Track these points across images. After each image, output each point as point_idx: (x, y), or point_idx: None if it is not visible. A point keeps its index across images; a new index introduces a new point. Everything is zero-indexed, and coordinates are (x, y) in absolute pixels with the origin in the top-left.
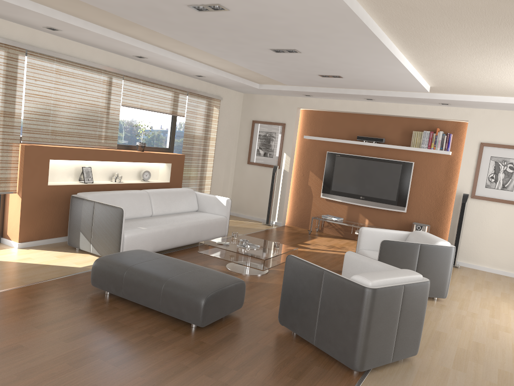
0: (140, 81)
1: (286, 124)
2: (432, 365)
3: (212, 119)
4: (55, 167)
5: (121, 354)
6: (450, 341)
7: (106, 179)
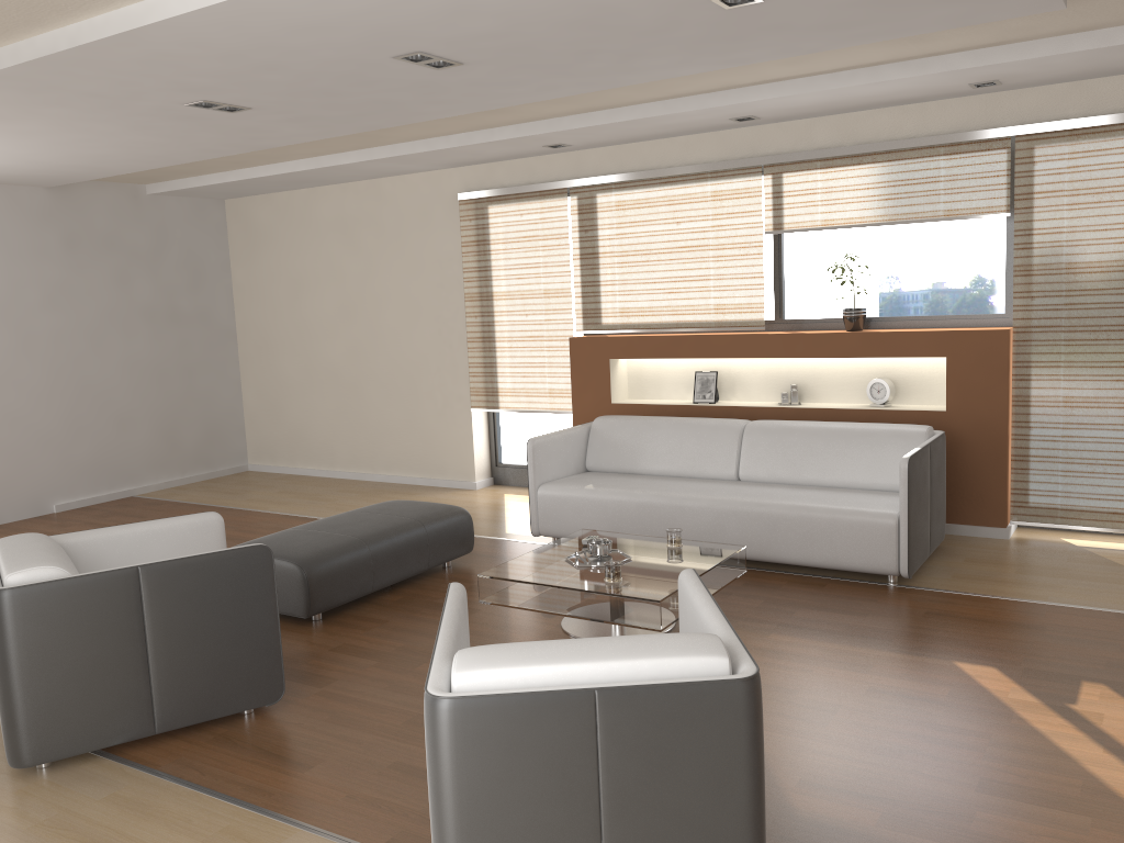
0: (814, 163)
1: None
2: None
3: None
4: (661, 373)
5: None
6: None
7: (776, 397)
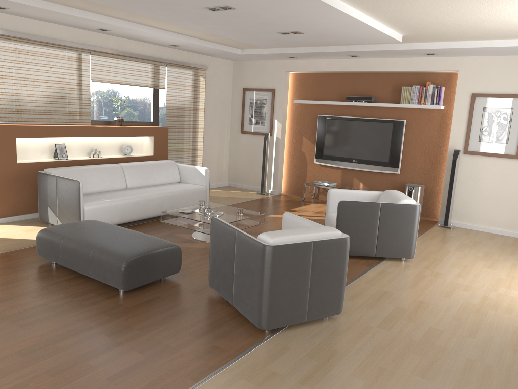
0: (110, 54)
1: (275, 90)
2: (356, 323)
3: (198, 89)
4: (27, 145)
5: (33, 316)
6: (392, 300)
7: (84, 155)
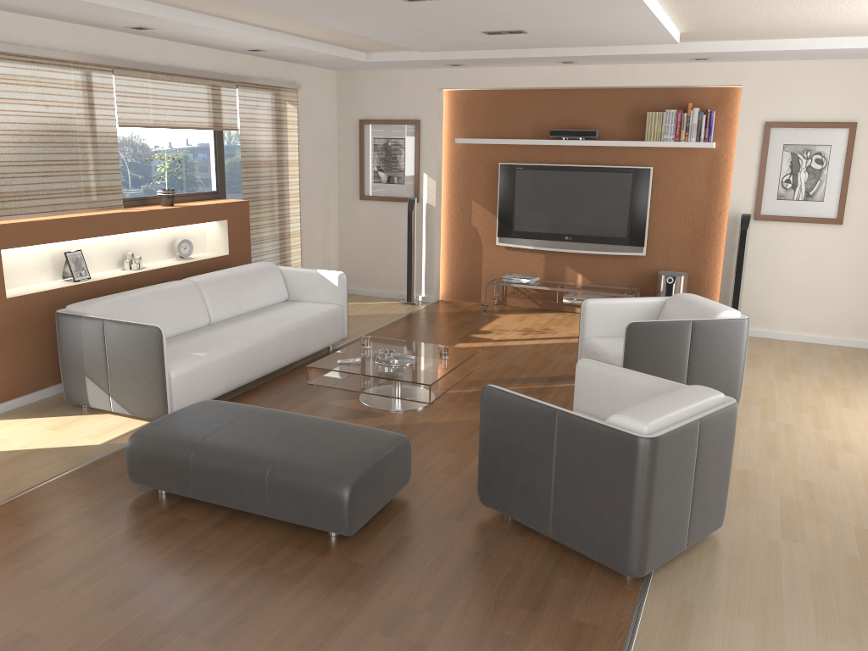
0: (146, 73)
1: (421, 122)
2: (749, 539)
3: (288, 127)
4: (13, 261)
5: (218, 616)
6: (764, 486)
7: (112, 266)
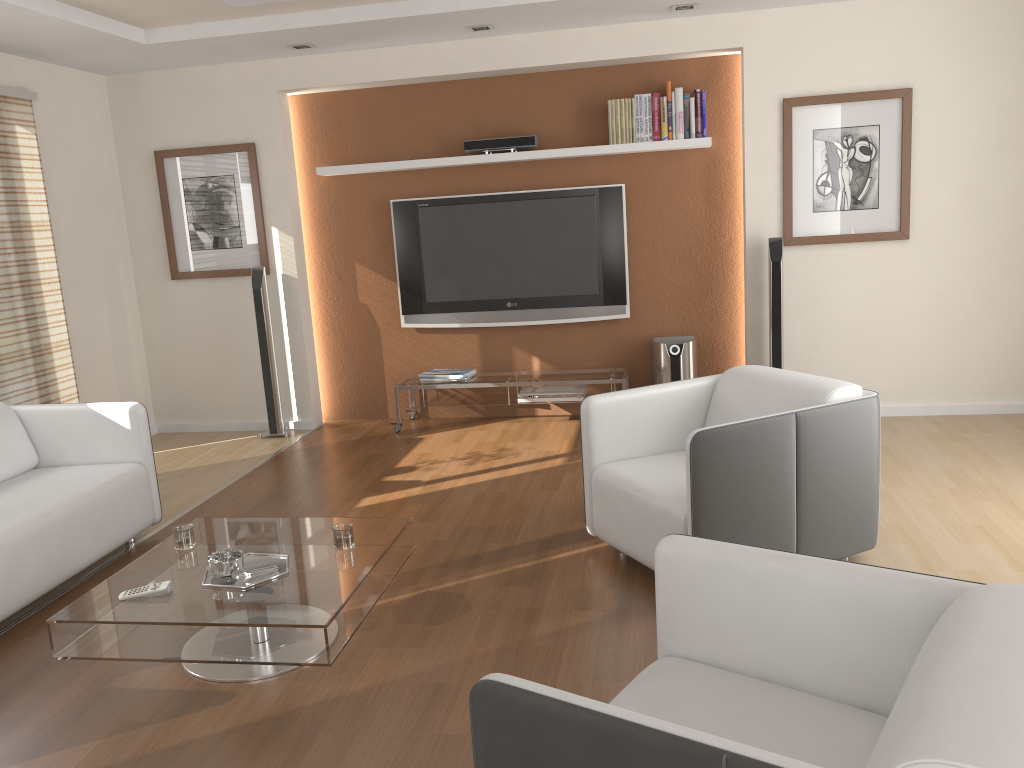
0: None
1: (258, 146)
2: None
3: (19, 164)
4: None
5: None
6: None
7: None
